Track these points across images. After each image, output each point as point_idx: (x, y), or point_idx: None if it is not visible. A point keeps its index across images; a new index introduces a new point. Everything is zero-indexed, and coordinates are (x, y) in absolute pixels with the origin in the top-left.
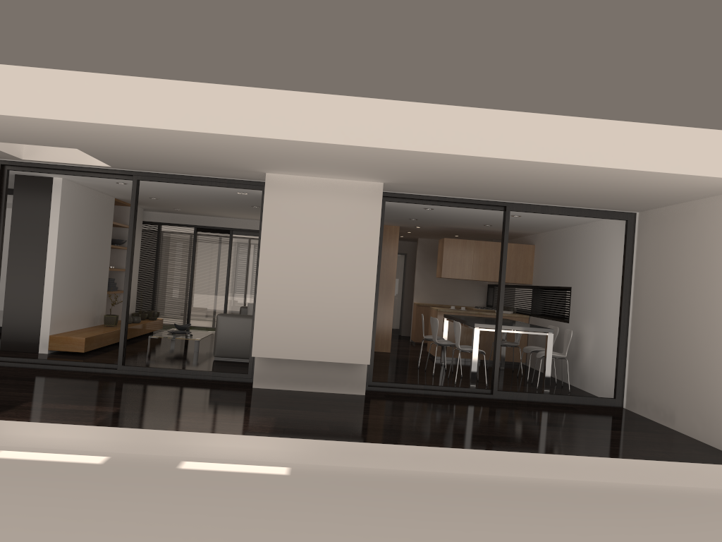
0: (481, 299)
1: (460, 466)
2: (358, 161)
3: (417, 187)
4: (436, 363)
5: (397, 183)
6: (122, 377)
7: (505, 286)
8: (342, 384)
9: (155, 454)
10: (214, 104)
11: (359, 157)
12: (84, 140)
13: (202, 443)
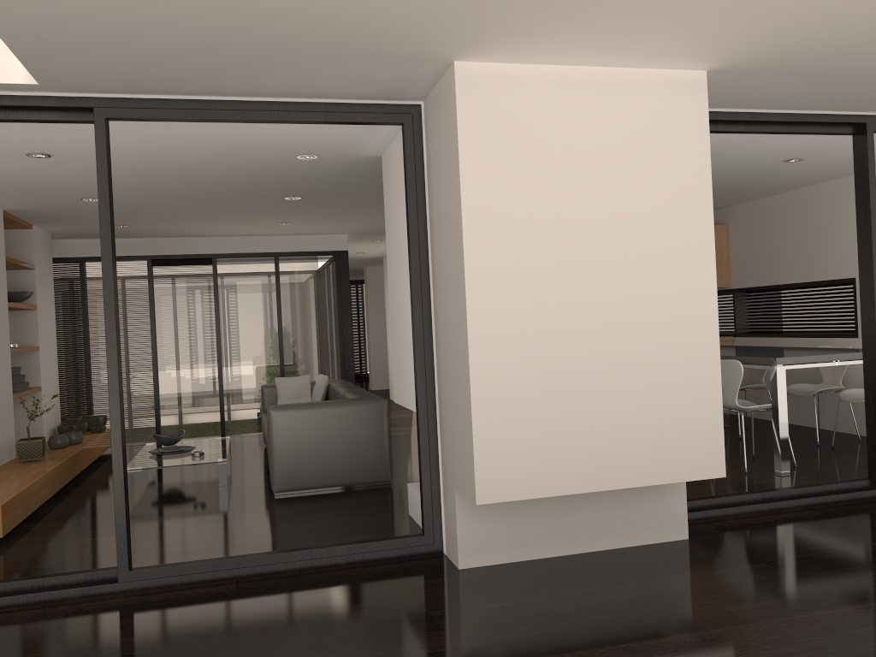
0: None
1: None
2: None
3: (759, 80)
4: None
5: (740, 67)
6: (140, 602)
7: None
8: (642, 526)
9: None
10: None
11: None
12: None
13: None
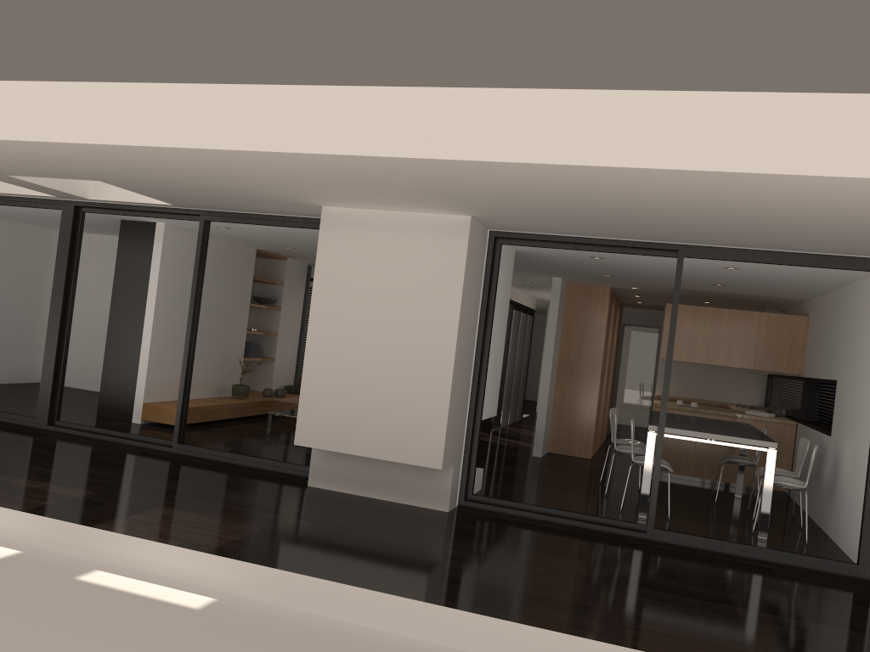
0: (756, 395)
1: (456, 637)
2: (383, 182)
3: (522, 222)
4: (637, 480)
5: (487, 215)
6: (170, 457)
7: (781, 378)
8: (418, 494)
9: (78, 556)
10: (166, 109)
11: (369, 173)
12: (83, 168)
13: (129, 550)
